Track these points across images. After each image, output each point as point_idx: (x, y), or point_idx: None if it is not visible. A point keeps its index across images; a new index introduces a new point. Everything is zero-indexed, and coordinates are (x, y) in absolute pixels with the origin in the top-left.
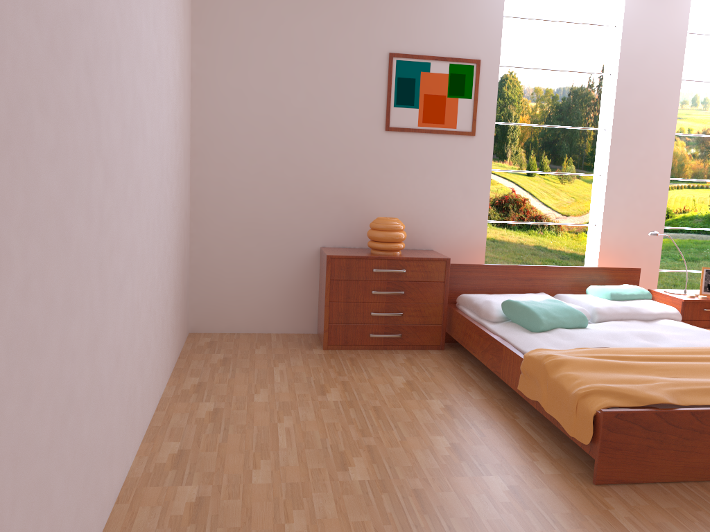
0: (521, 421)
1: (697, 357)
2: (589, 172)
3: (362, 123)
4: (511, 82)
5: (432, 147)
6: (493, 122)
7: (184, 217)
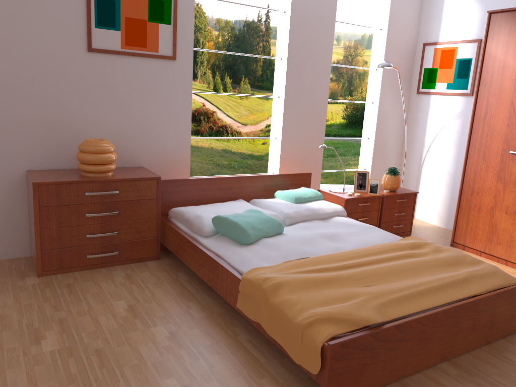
0: (242, 338)
1: (377, 259)
2: (260, 90)
3: (63, 43)
4: (198, 13)
5: (136, 69)
6: (191, 48)
7: None
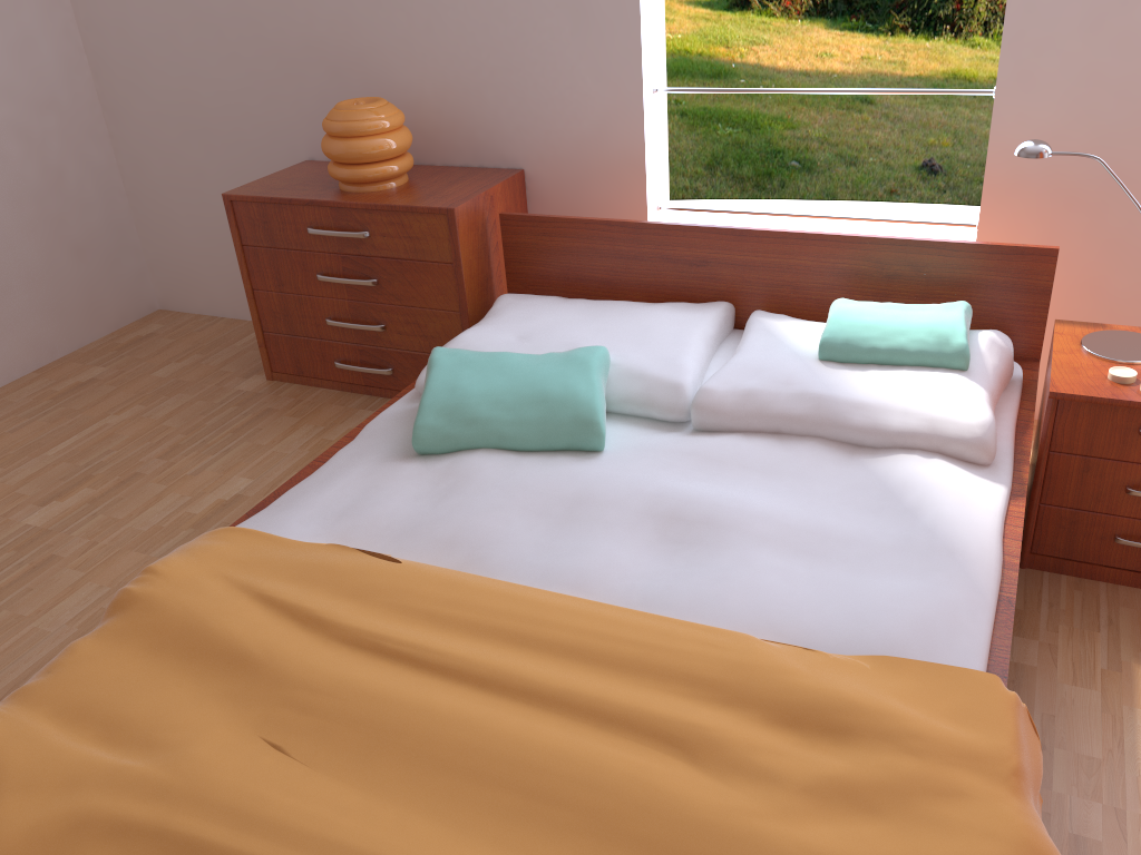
0: None
1: (523, 679)
2: None
3: None
4: None
5: None
6: None
7: (21, 115)
